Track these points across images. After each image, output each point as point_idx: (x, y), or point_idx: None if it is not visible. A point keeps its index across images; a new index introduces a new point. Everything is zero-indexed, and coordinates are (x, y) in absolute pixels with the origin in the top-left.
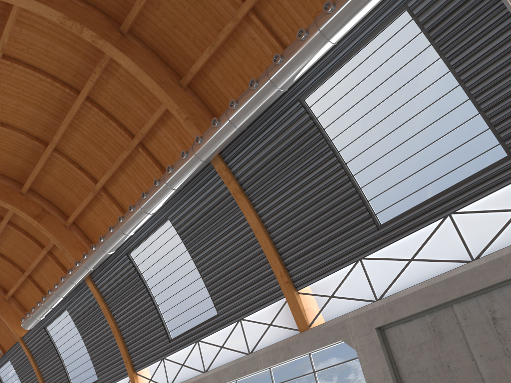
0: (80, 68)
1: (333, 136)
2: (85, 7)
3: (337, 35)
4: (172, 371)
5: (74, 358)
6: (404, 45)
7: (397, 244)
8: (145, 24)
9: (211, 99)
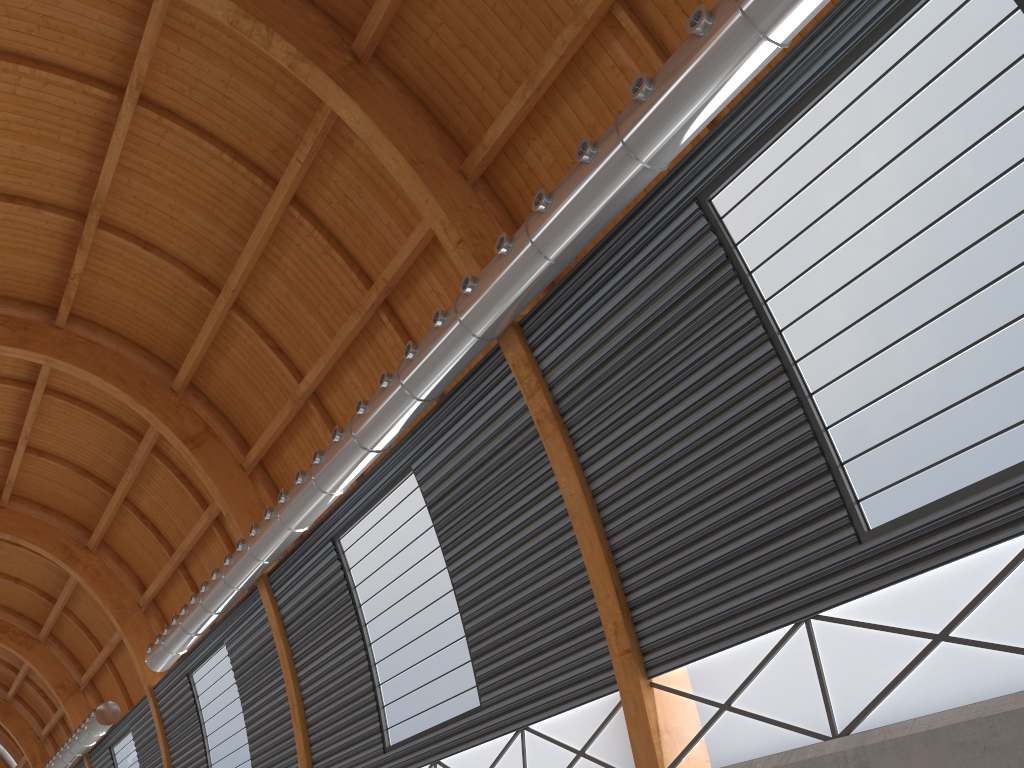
0: (284, 136)
1: (770, 291)
2: (293, 1)
3: (784, 18)
4: None
5: (226, 751)
6: (968, 47)
7: (907, 588)
8: (407, 42)
9: (528, 210)
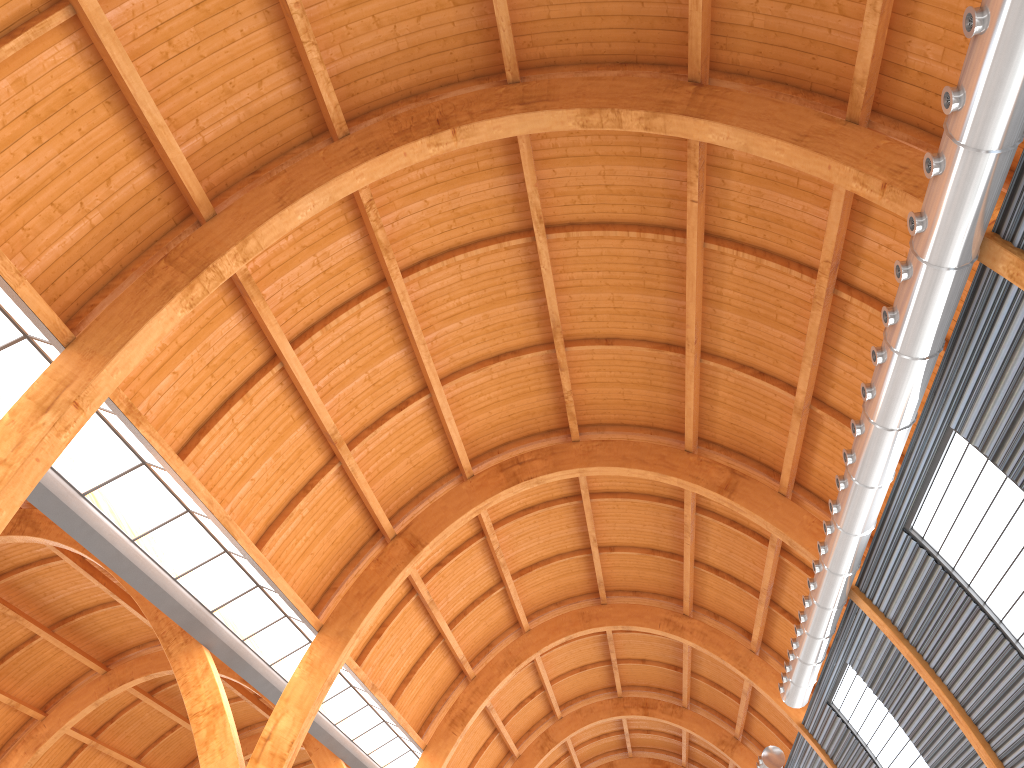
0: (670, 188)
1: None
2: (620, 73)
3: None
4: None
5: (901, 767)
6: None
7: None
8: (734, 38)
9: (940, 113)
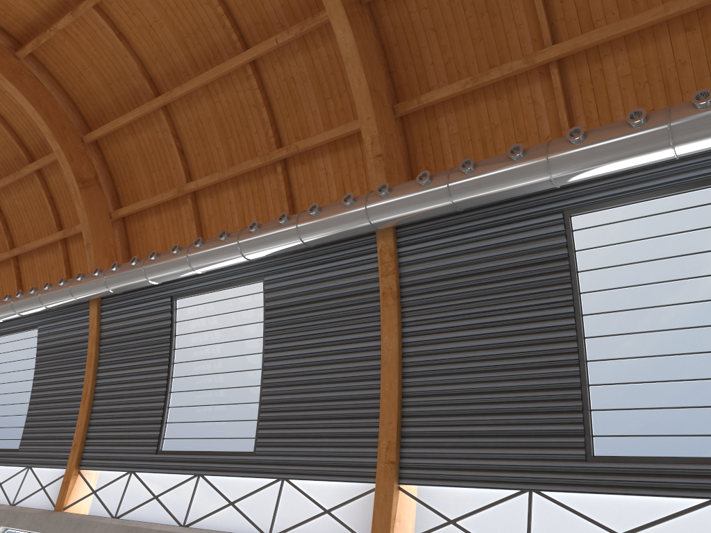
0: (270, 17)
1: (585, 288)
2: None
3: (691, 145)
4: (135, 497)
5: (3, 401)
6: None
7: (607, 499)
8: (395, 6)
9: (422, 153)
